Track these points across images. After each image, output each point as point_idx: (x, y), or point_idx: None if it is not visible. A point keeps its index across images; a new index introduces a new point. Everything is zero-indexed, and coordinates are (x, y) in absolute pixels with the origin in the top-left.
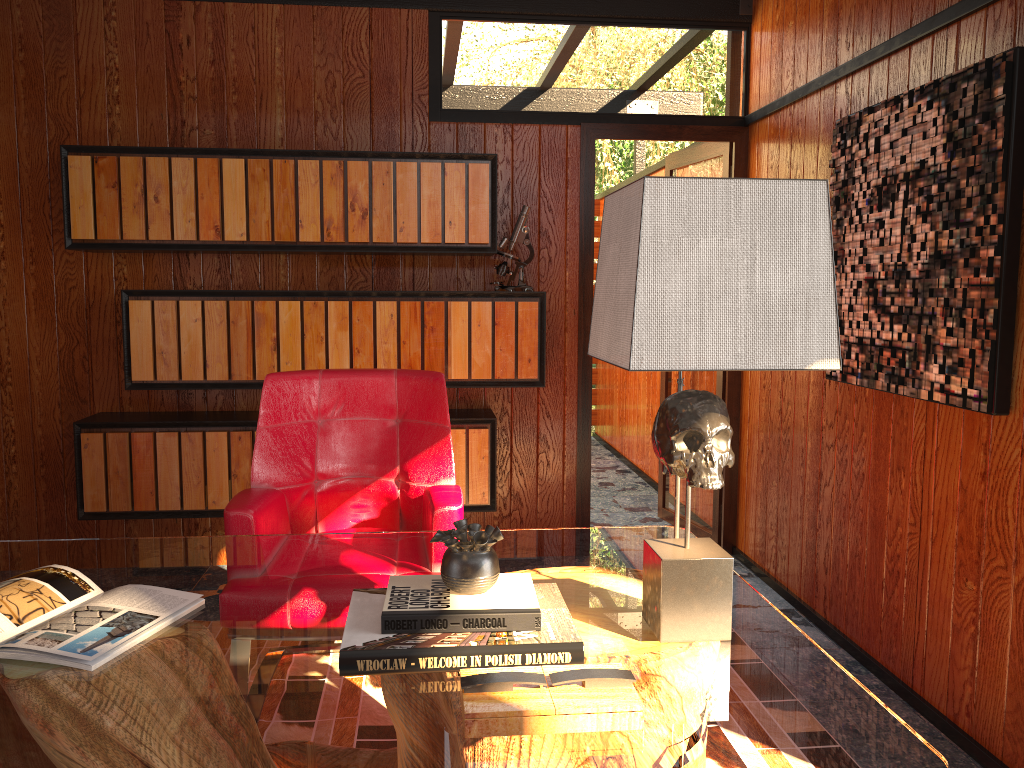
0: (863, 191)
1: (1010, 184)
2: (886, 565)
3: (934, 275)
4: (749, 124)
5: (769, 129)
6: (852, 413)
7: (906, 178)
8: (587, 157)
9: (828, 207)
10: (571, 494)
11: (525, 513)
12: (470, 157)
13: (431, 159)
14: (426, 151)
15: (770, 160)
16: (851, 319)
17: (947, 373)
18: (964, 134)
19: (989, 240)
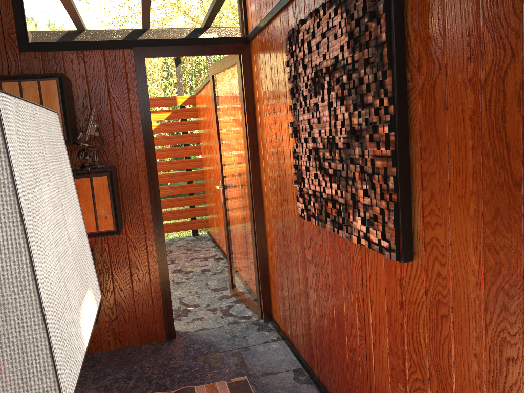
0: (305, 83)
1: (395, 71)
2: (348, 354)
3: (352, 146)
4: (249, 41)
5: (259, 43)
6: (319, 241)
7: (328, 71)
8: (140, 70)
9: (3, 137)
10: (158, 298)
11: (127, 315)
12: (42, 76)
13: (11, 79)
14: (20, 74)
15: (261, 64)
16: (308, 177)
17: (367, 225)
18: (359, 32)
19: (384, 119)
